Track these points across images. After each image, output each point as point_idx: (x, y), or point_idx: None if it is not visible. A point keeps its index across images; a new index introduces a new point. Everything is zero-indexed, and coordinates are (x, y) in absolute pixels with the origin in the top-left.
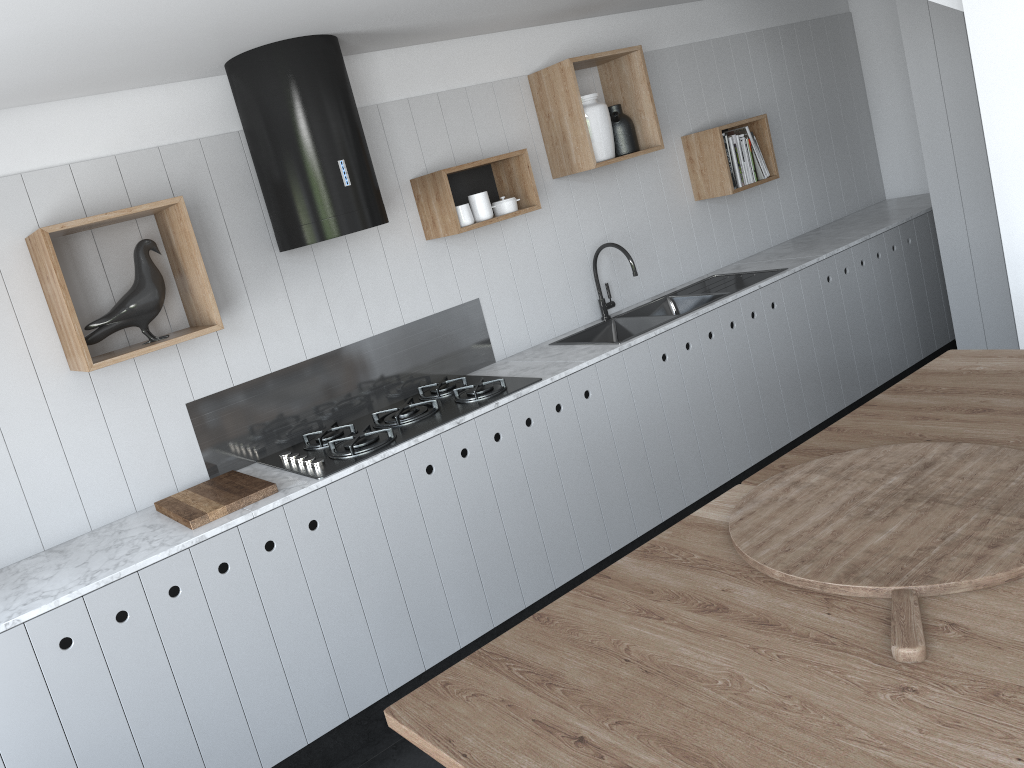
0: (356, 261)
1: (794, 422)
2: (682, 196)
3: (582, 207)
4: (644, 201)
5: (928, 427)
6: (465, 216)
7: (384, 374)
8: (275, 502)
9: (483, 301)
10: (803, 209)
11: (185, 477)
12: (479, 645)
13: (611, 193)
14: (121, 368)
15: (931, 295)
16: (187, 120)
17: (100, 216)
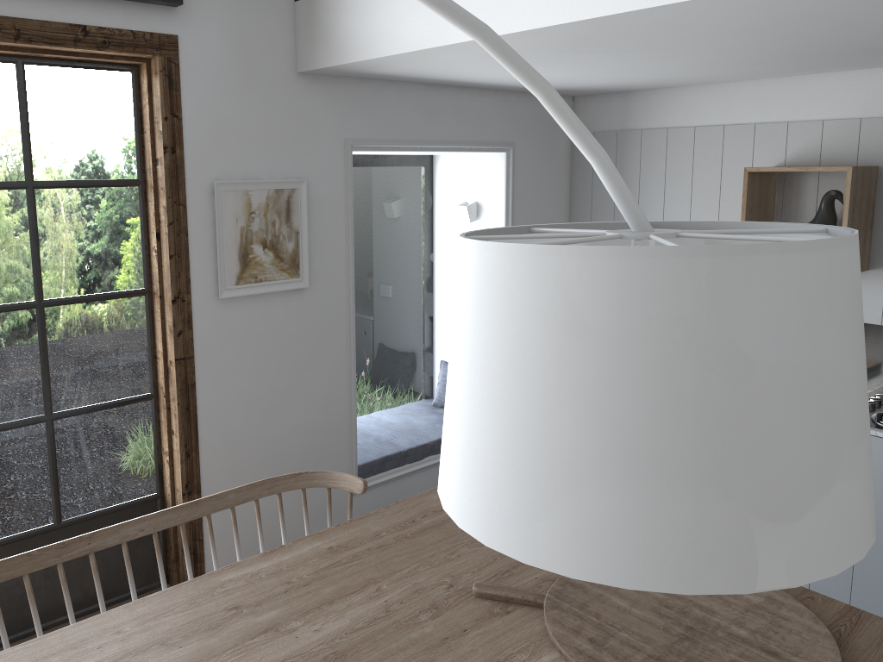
0: None
1: None
2: None
3: None
4: None
5: None
6: None
7: None
8: None
9: None
10: None
11: None
12: None
13: None
14: None
15: None
16: None
17: (784, 168)
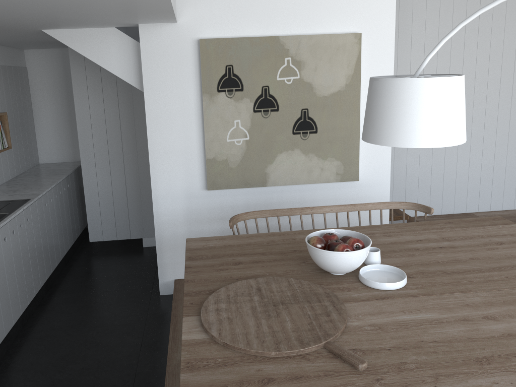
0: None
1: (36, 284)
2: None
3: None
4: None
5: (229, 273)
6: None
7: None
8: None
9: None
10: (10, 166)
11: None
12: None
13: None
14: None
15: (75, 212)
16: None
17: None
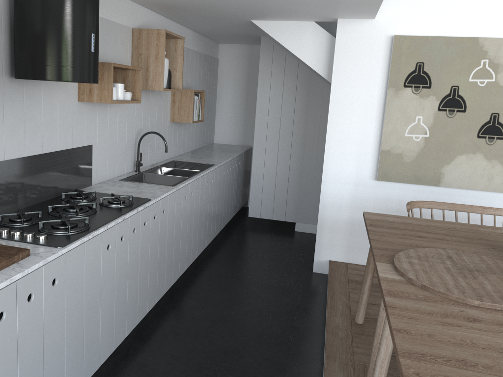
0: (44, 101)
1: (208, 238)
2: (167, 117)
3: (137, 108)
4: (156, 115)
5: (413, 242)
6: (115, 94)
7: (42, 180)
8: (39, 263)
9: (94, 147)
10: (195, 138)
11: None
12: (106, 364)
13: (147, 106)
14: None
15: (239, 188)
16: None
17: None
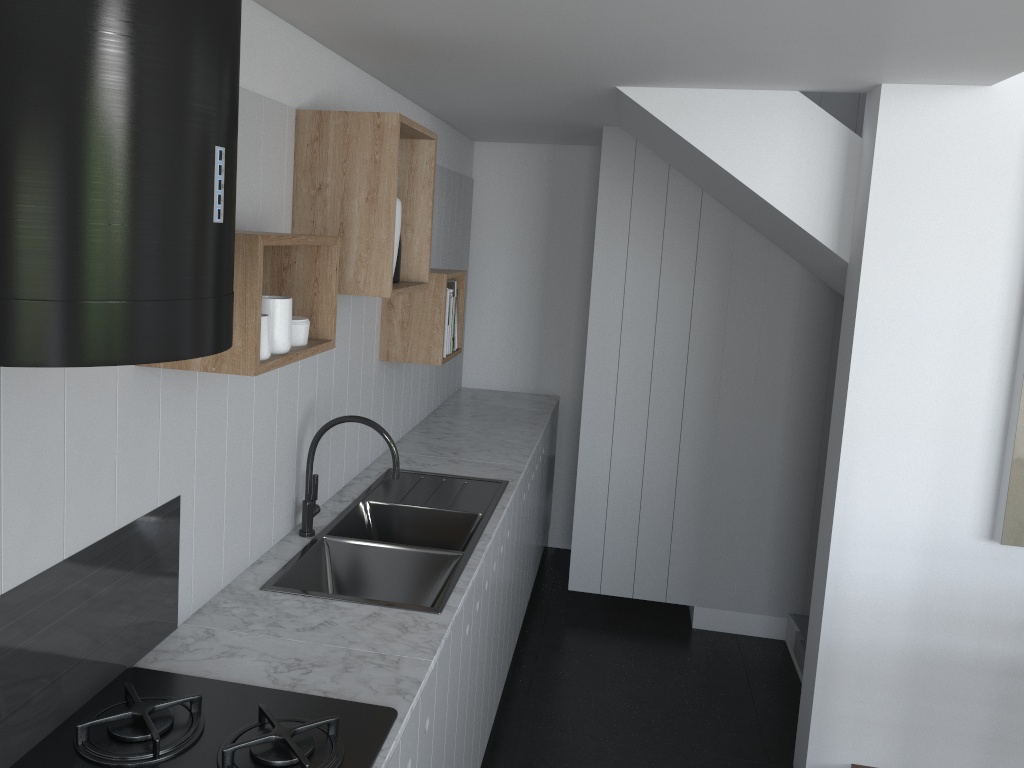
0: (9, 395)
1: (496, 695)
2: (373, 351)
3: None
4: (349, 350)
5: None
6: (265, 340)
7: (1, 696)
8: None
9: (184, 502)
10: (429, 388)
11: None
12: None
13: None
14: None
15: (541, 513)
16: None
17: None
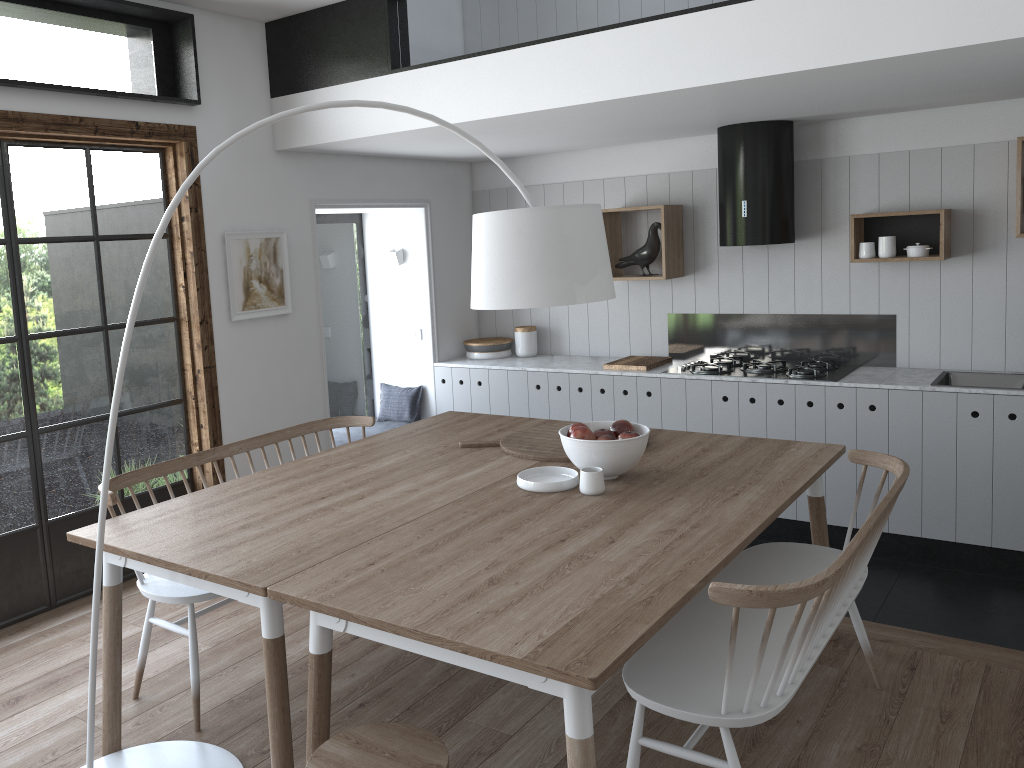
0: (797, 262)
1: None
2: None
3: None
4: None
5: (682, 444)
6: (862, 251)
7: (794, 341)
8: (633, 373)
9: (899, 318)
10: None
11: (656, 351)
12: None
13: None
14: (642, 284)
15: None
16: (713, 157)
17: (623, 208)
